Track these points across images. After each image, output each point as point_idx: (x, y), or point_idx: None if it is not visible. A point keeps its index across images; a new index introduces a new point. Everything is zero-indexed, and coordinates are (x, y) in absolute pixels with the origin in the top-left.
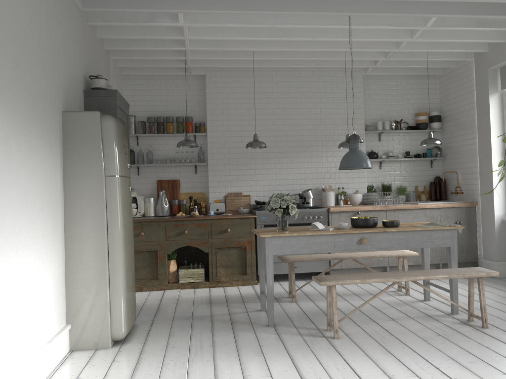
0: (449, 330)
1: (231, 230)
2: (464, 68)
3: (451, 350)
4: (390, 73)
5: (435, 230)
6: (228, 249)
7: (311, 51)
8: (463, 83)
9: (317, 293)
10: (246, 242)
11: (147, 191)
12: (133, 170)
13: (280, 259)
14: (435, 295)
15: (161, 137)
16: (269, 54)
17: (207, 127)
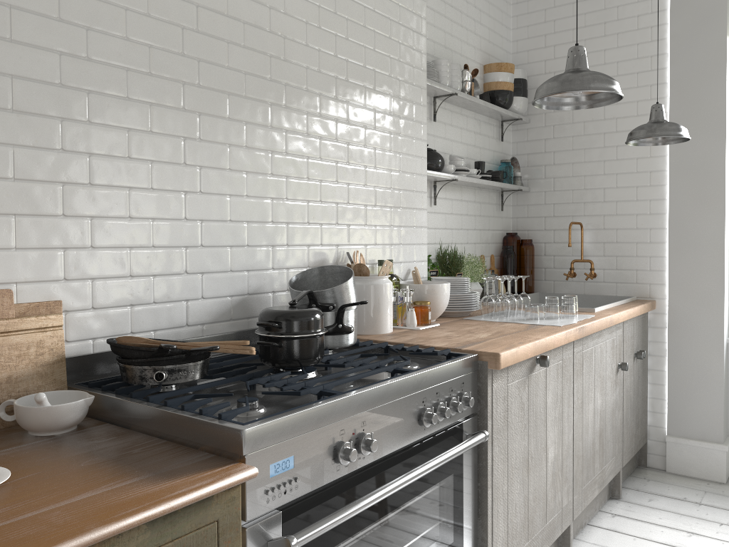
0: None
1: None
2: None
3: None
4: None
5: None
6: None
7: None
8: (619, 5)
9: None
10: None
11: None
12: None
13: None
14: None
15: None
16: None
17: None
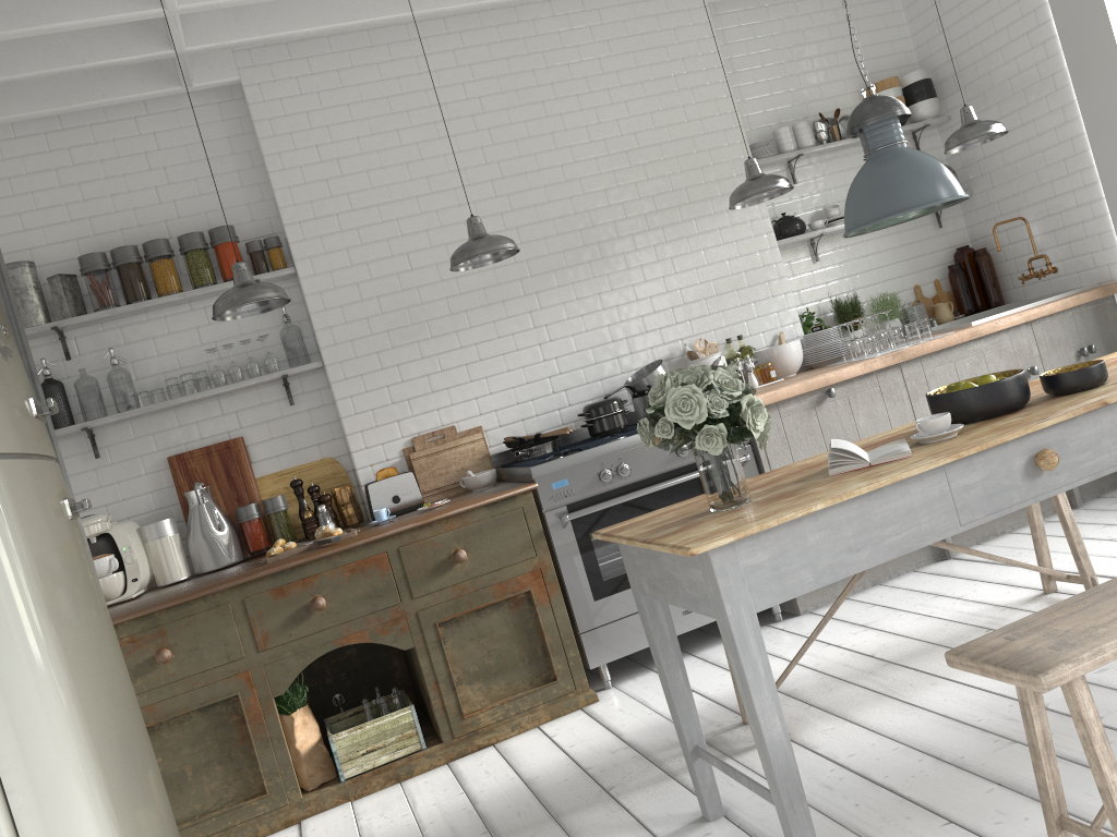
0: None
1: (468, 552)
2: None
3: None
4: None
5: None
6: (476, 618)
7: None
8: None
9: (819, 679)
10: (528, 577)
11: (144, 503)
12: (74, 444)
13: None
14: None
15: (144, 315)
16: None
17: (292, 247)
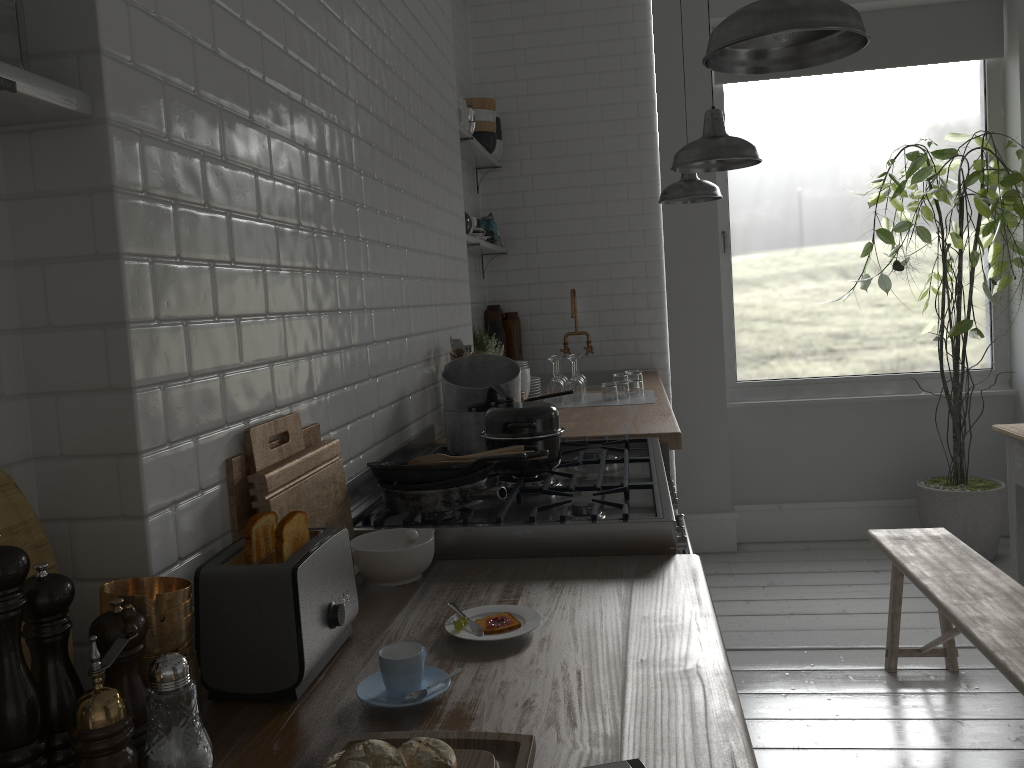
0: None
1: None
2: (604, 1)
3: None
4: None
5: None
6: None
7: None
8: (599, 41)
9: None
10: None
11: None
12: None
13: None
14: (960, 639)
15: None
16: None
17: None
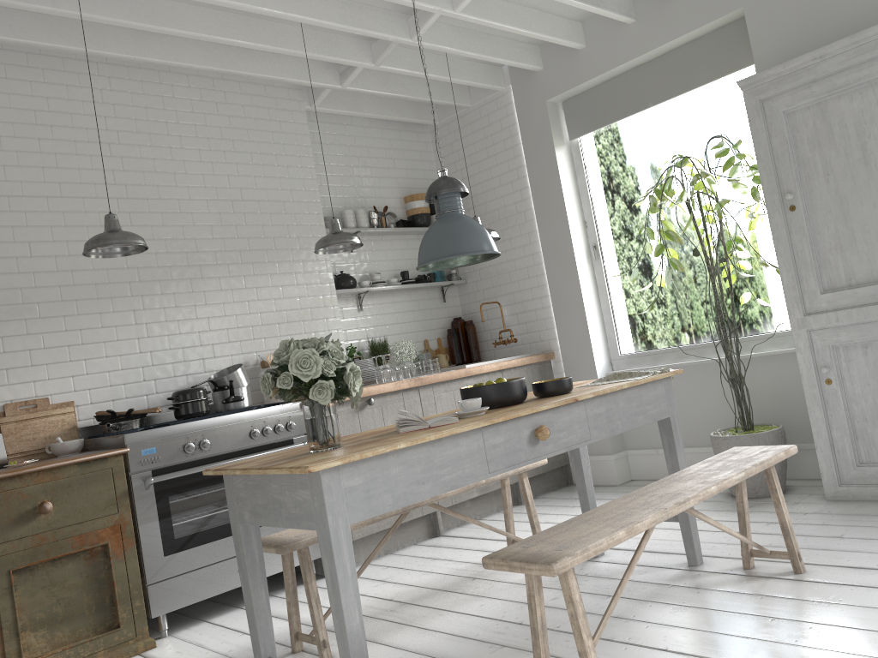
0: (766, 601)
1: (54, 504)
2: (491, 107)
3: (869, 644)
4: (355, 112)
5: (644, 385)
6: (51, 567)
7: (238, 9)
8: (492, 134)
9: None
10: (108, 531)
11: None
12: None
13: (274, 548)
14: None
15: None
16: (115, 9)
17: None
